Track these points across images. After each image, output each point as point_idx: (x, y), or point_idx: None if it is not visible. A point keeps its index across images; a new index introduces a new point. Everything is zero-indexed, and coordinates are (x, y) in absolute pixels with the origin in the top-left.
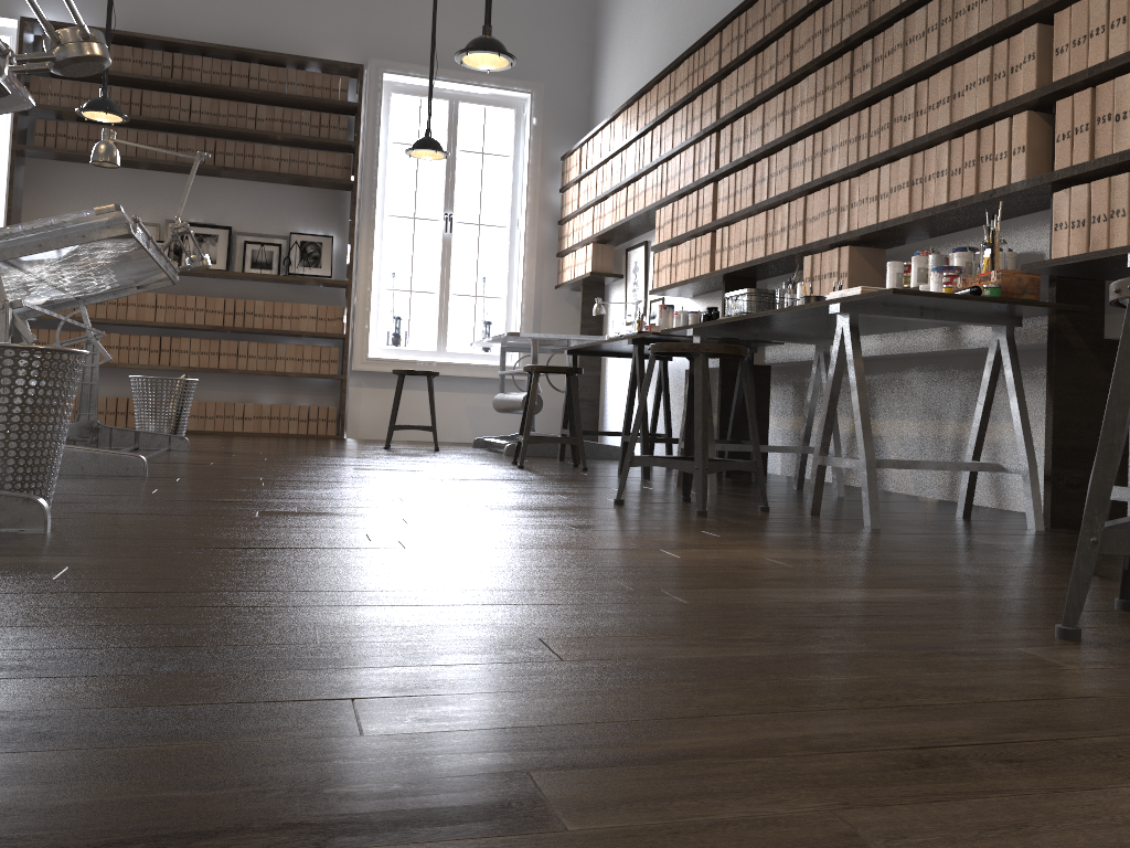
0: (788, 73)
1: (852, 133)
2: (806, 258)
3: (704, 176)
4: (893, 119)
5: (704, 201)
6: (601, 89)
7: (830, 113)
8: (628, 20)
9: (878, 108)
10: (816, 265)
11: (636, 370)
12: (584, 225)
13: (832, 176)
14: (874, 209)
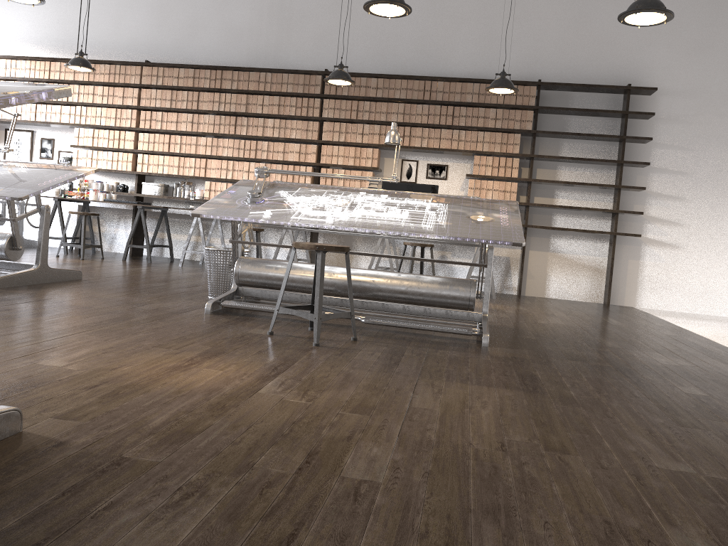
0: (196, 108)
1: (236, 145)
2: (207, 182)
3: (126, 126)
4: (257, 149)
5: (126, 138)
6: None
7: (224, 134)
8: None
9: (250, 142)
10: (212, 186)
11: (138, 218)
12: None
13: (225, 157)
14: (247, 175)
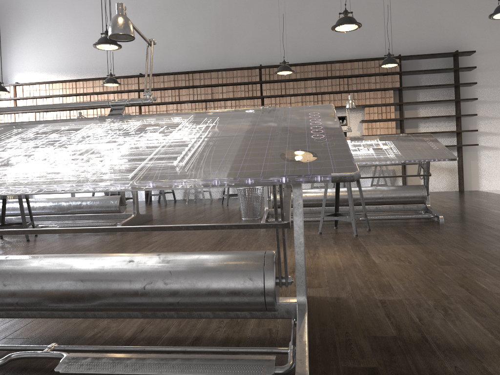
0: (178, 100)
1: None
2: None
3: None
4: None
5: None
6: (8, 60)
7: None
8: (34, 40)
9: None
10: None
11: None
12: (24, 118)
13: None
14: None
